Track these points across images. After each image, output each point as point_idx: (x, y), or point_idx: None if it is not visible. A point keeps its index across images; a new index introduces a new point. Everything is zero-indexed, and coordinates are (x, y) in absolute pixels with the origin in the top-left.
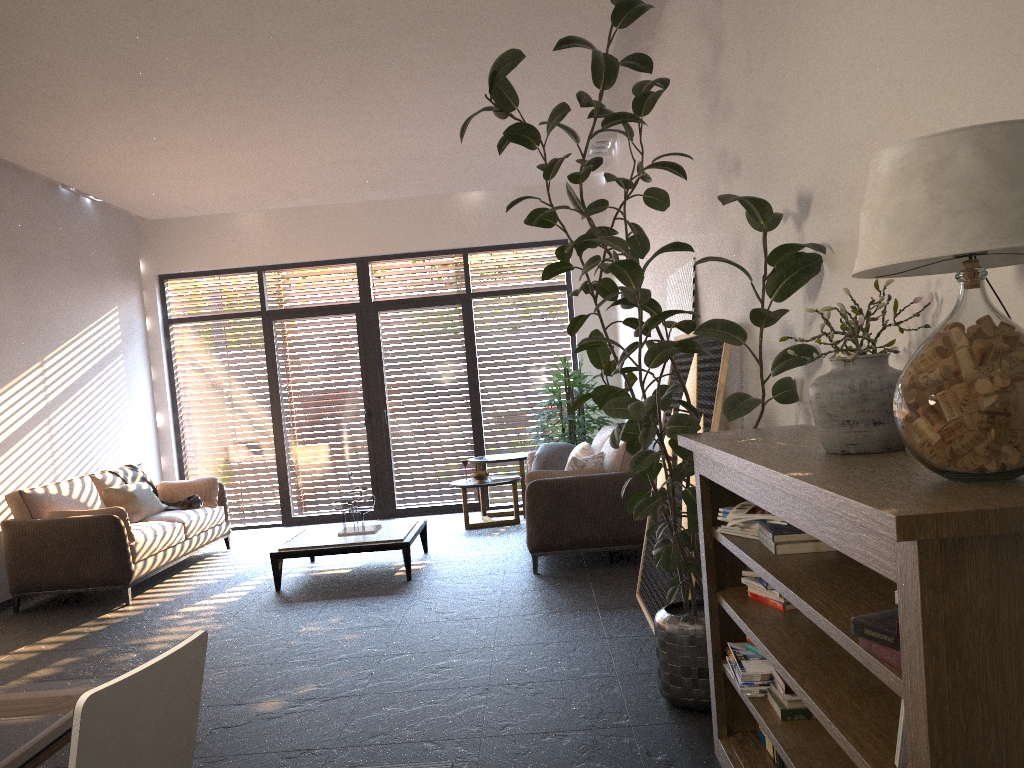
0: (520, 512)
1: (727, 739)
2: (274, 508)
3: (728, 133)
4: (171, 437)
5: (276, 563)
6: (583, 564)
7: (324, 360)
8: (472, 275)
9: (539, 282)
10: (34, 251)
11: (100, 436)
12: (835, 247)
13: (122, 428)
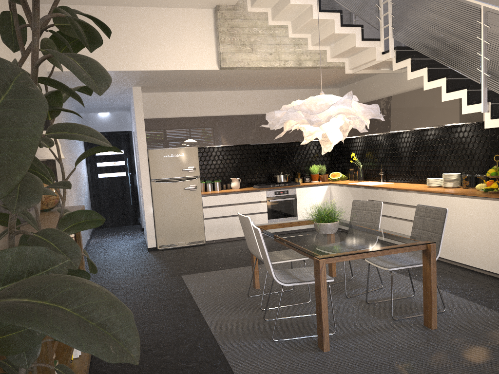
0: None
1: None
2: None
3: None
4: None
5: None
6: None
7: None
8: None
9: None
10: None
11: None
12: None
13: None
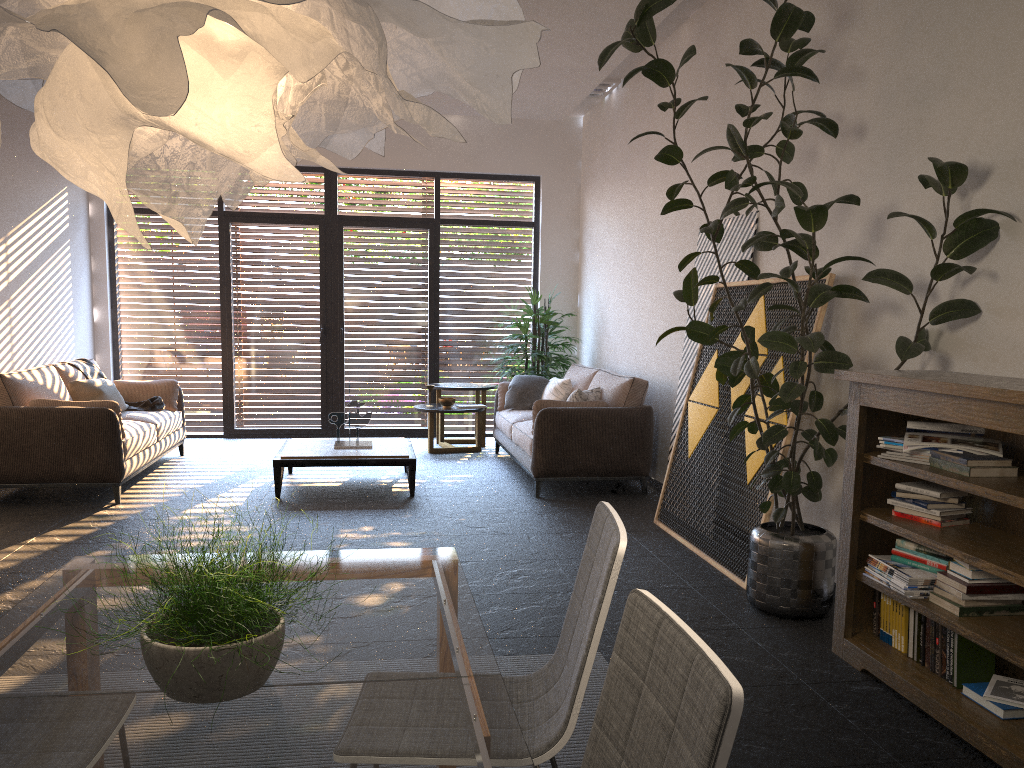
0: (475, 441)
1: (852, 638)
2: (215, 418)
3: (848, 99)
4: (109, 334)
5: (279, 471)
6: (578, 492)
7: (281, 270)
8: (442, 201)
9: (507, 216)
10: (2, 114)
11: (49, 325)
12: (1023, 217)
13: (66, 319)
